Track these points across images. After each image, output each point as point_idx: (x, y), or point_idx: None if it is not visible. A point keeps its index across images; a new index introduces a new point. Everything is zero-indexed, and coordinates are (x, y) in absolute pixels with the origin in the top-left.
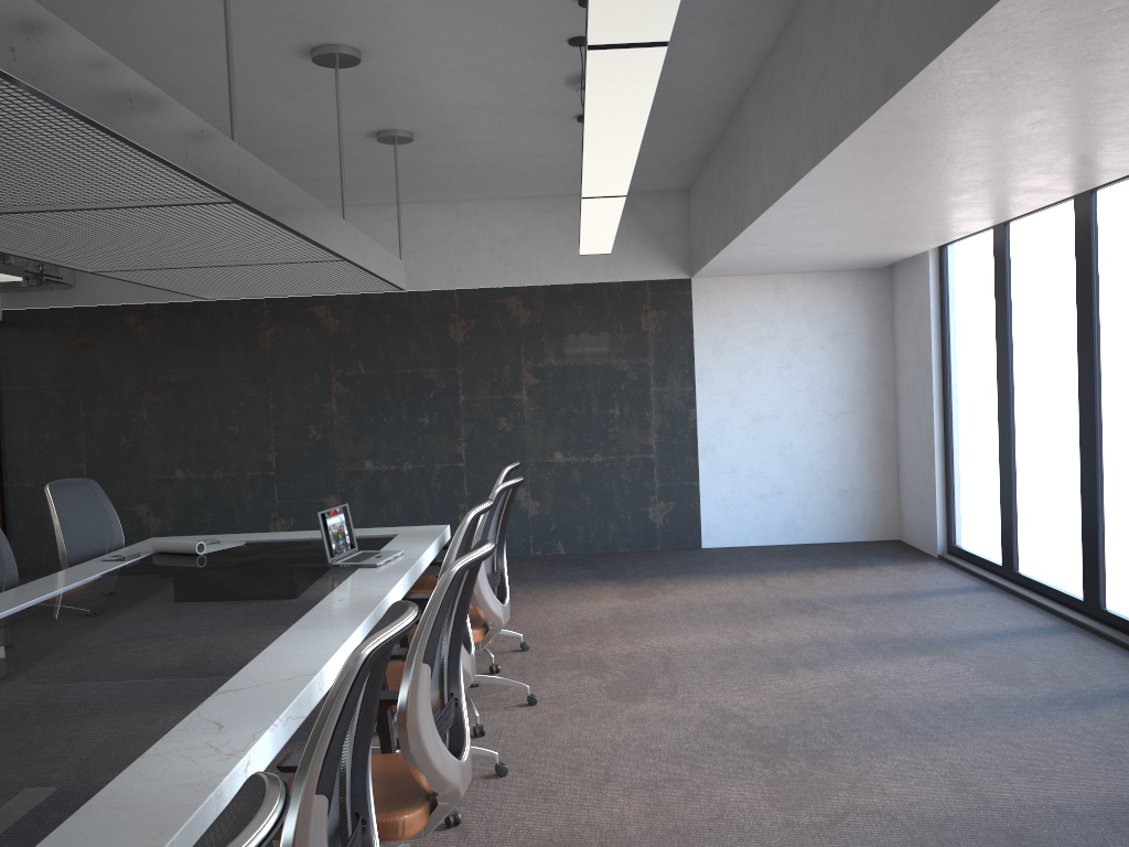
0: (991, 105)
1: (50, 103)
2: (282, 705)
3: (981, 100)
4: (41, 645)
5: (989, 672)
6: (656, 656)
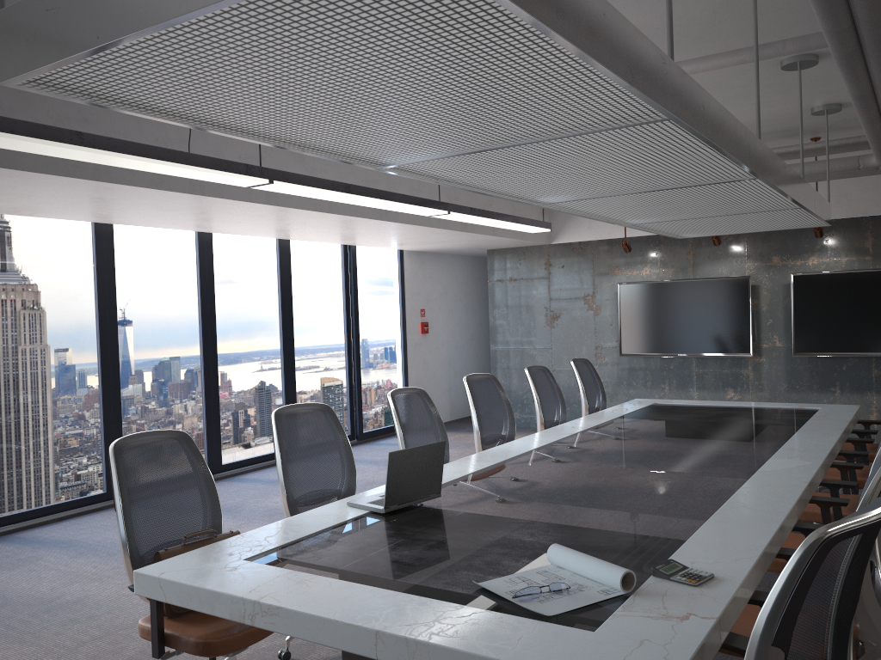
0: (223, 209)
1: (604, 221)
2: (549, 429)
3: (234, 209)
4: (670, 460)
5: (9, 567)
6: (79, 650)
